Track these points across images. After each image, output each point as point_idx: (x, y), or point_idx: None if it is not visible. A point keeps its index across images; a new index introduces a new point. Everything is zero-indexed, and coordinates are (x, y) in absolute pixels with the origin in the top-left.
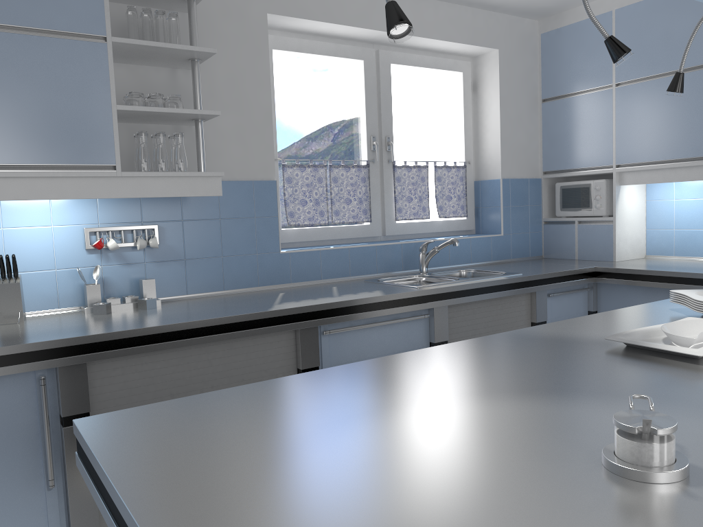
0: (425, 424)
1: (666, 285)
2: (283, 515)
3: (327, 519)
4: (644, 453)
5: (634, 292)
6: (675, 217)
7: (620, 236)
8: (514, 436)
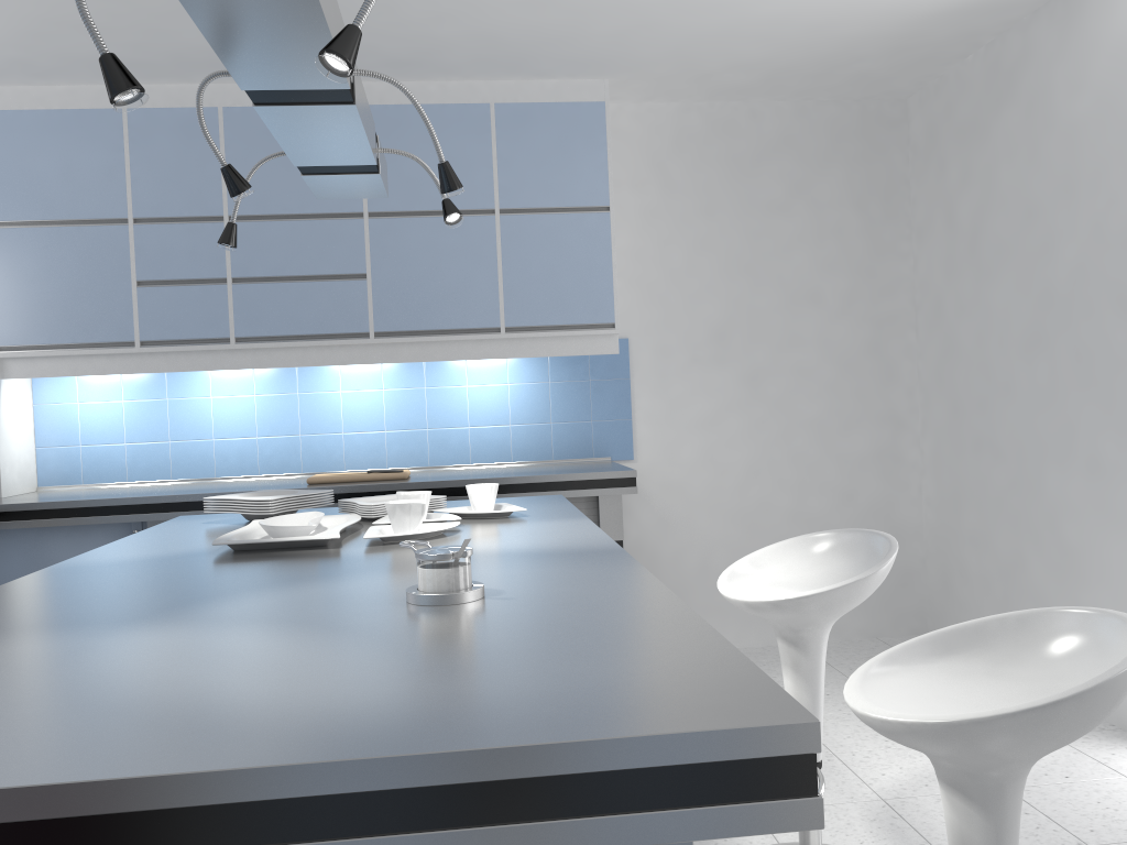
0: (186, 634)
1: (107, 518)
2: (233, 710)
3: (286, 694)
4: (458, 578)
5: (51, 538)
6: (82, 428)
7: (6, 458)
8: (304, 614)
